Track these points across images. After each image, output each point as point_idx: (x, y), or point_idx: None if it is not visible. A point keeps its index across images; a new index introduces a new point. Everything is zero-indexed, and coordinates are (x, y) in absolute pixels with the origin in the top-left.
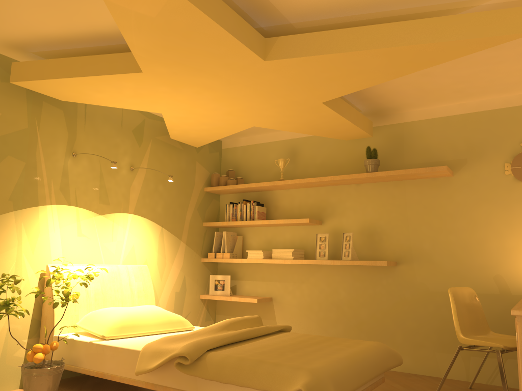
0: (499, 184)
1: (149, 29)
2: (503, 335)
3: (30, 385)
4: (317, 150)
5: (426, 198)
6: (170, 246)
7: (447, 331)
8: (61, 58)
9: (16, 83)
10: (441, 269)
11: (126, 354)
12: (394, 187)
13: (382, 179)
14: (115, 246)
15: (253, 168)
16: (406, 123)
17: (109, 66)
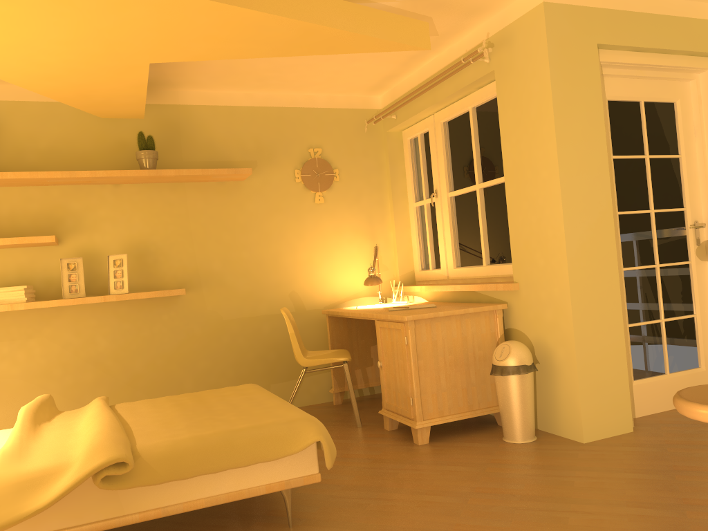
0: (291, 192)
1: None
2: (319, 352)
3: None
4: (40, 126)
5: (213, 207)
6: None
7: (245, 362)
8: None
9: None
10: (235, 292)
11: None
12: (171, 190)
13: (161, 179)
14: None
15: None
16: (182, 106)
17: None
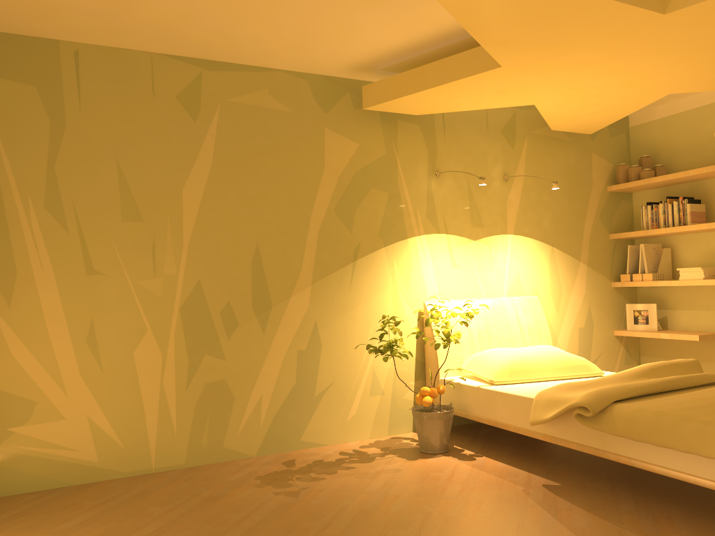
0: None
1: (501, 21)
2: None
3: (422, 428)
4: None
5: None
6: (565, 270)
7: None
8: (409, 70)
9: (369, 109)
10: None
11: (518, 401)
12: None
13: None
14: (495, 275)
15: (680, 149)
16: None
17: (462, 68)
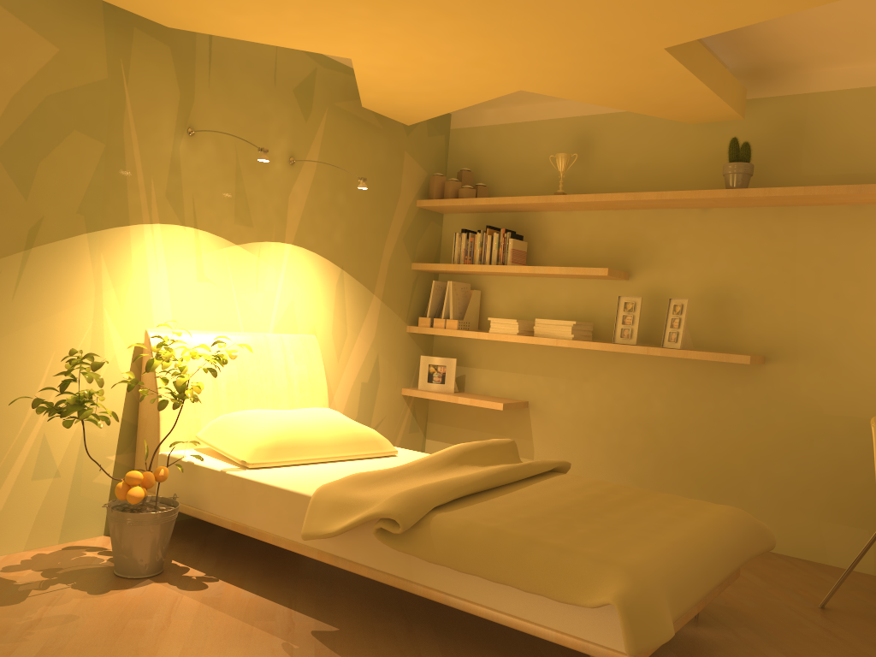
0: None
1: None
2: None
3: (123, 538)
4: (631, 140)
5: (837, 243)
6: (355, 304)
7: (849, 486)
8: None
9: None
10: (850, 375)
11: (284, 498)
12: (775, 218)
13: (754, 202)
14: (261, 300)
15: (507, 169)
16: (812, 95)
17: None
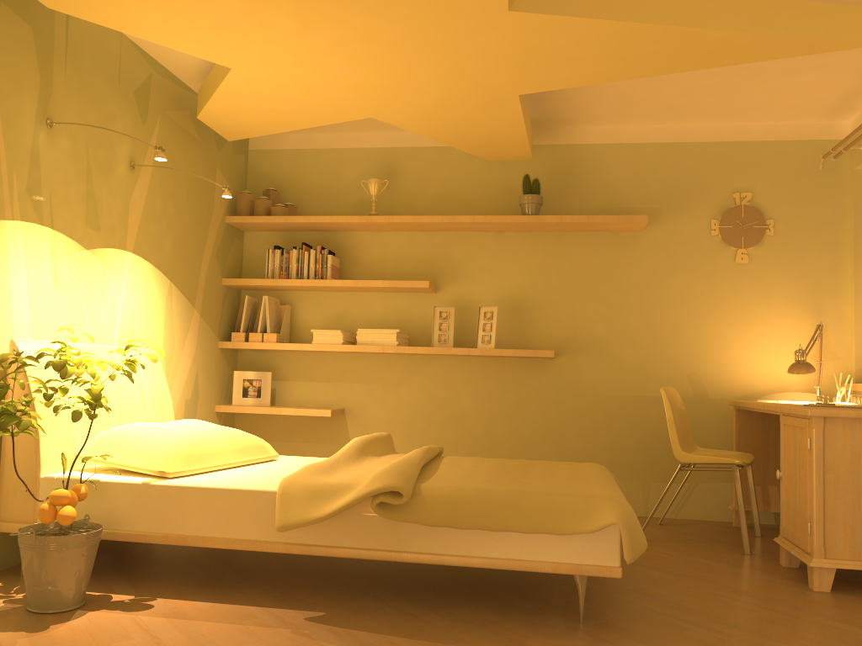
0: (703, 248)
1: None
2: (713, 451)
3: (51, 567)
4: (432, 171)
5: (602, 261)
6: (180, 317)
7: (622, 450)
8: None
9: None
10: (618, 363)
11: (236, 498)
12: (555, 240)
13: (543, 227)
14: (107, 311)
15: (312, 191)
16: (577, 146)
17: None
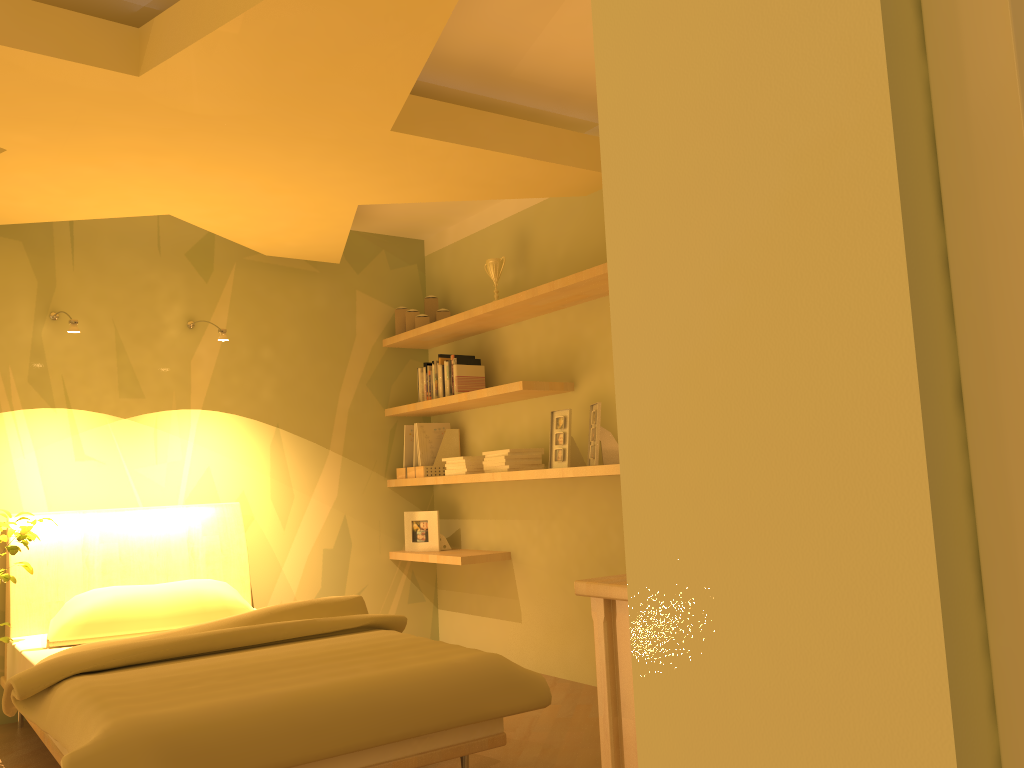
0: None
1: None
2: None
3: None
4: (557, 228)
5: None
6: (302, 463)
7: None
8: None
9: None
10: None
11: None
12: None
13: None
14: (164, 472)
15: (469, 287)
16: None
17: None
